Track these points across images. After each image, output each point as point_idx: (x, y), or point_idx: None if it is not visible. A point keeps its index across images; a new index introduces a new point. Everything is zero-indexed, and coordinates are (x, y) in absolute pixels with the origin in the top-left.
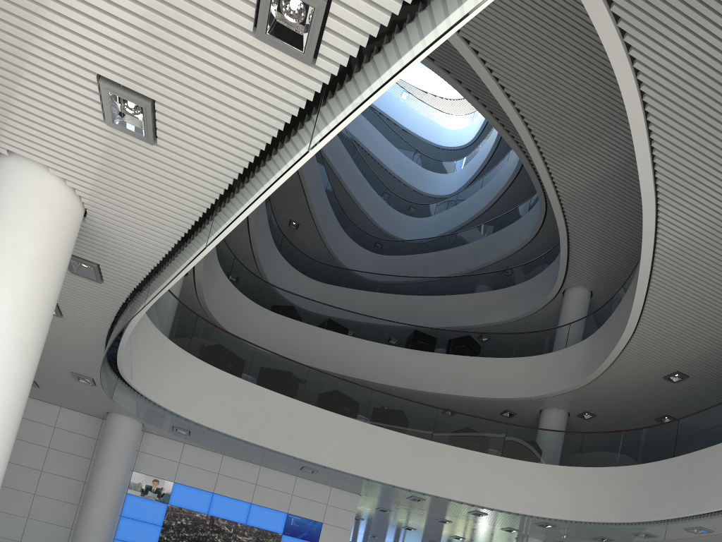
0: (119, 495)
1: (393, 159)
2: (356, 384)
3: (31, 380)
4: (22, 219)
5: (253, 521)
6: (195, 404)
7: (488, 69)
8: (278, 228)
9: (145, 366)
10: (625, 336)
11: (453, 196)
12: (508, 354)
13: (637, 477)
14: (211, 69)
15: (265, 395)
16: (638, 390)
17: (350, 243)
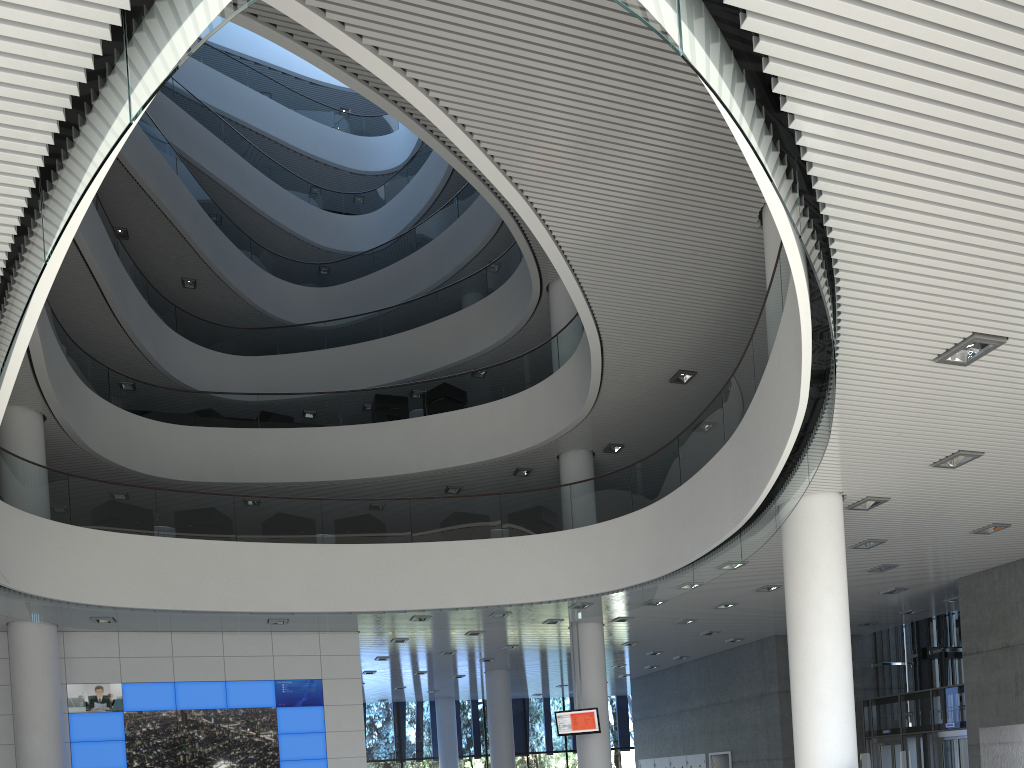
0: (57, 718)
1: (306, 136)
2: (298, 498)
3: None
4: None
5: (235, 702)
6: (103, 584)
7: (315, 50)
8: (164, 300)
9: (21, 560)
10: (594, 349)
11: (402, 170)
12: (497, 395)
13: (654, 520)
14: None
15: (188, 547)
16: (652, 403)
17: (277, 284)
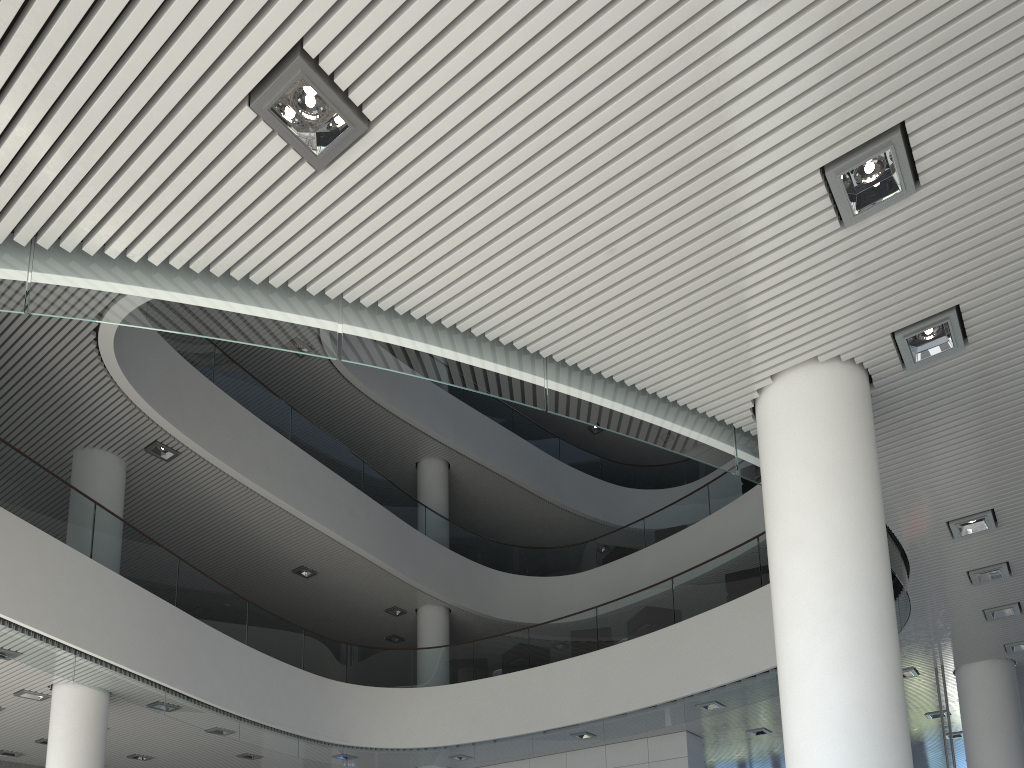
0: None
1: None
2: (578, 613)
3: None
4: (55, 717)
5: None
6: (430, 729)
7: None
8: (622, 465)
9: (364, 723)
10: None
11: None
12: None
13: None
14: None
15: (491, 684)
16: None
17: None
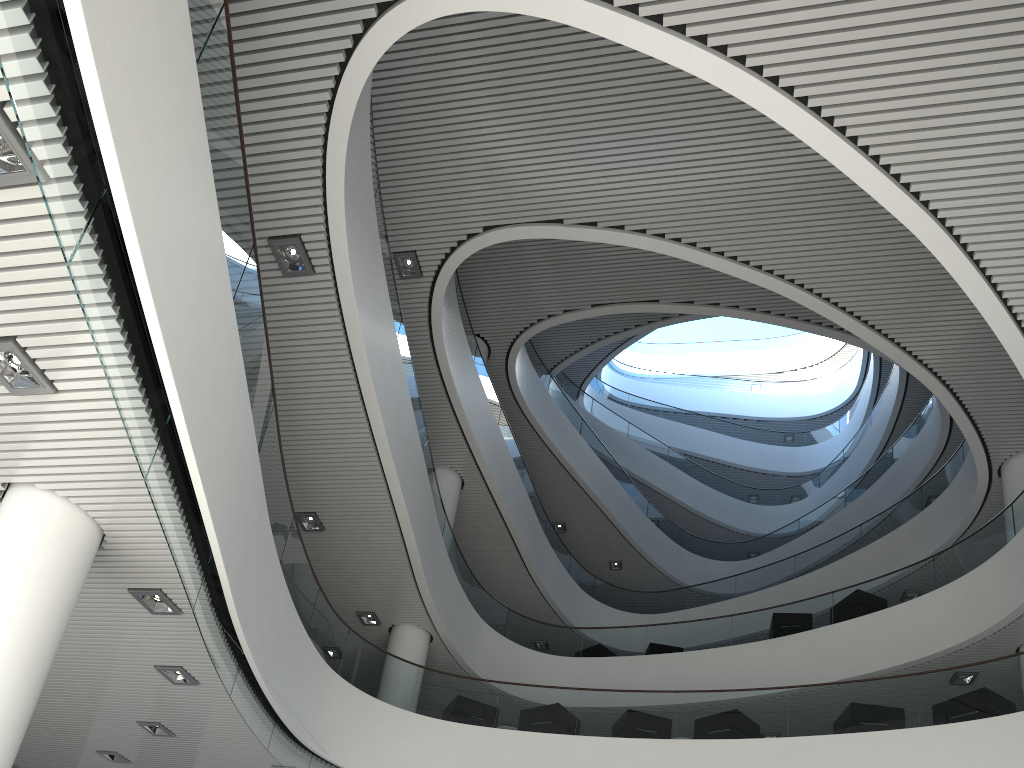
0: None
1: (747, 454)
2: (651, 691)
3: (18, 700)
4: (6, 538)
5: None
6: None
7: (704, 250)
8: (585, 571)
9: (347, 735)
10: None
11: (837, 456)
12: (926, 590)
13: None
14: (5, 260)
15: (520, 739)
16: None
17: (699, 561)
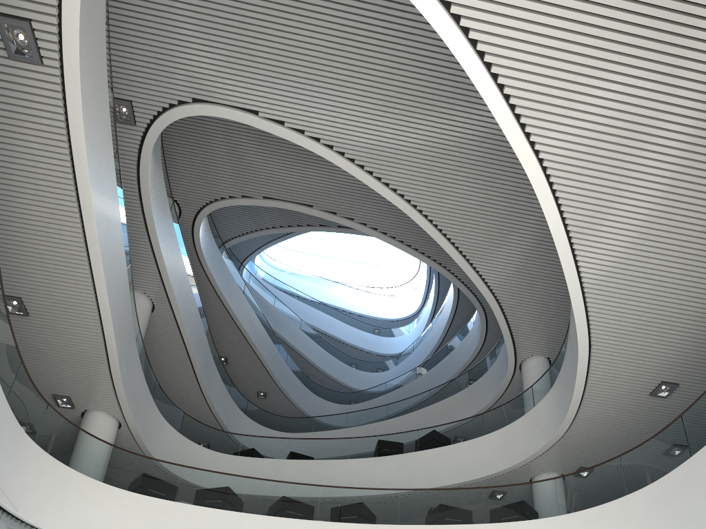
0: None
1: (351, 335)
2: (302, 484)
3: None
4: None
5: None
6: None
7: (359, 167)
8: (241, 395)
9: (39, 497)
10: (582, 355)
11: (409, 346)
12: (477, 435)
13: (657, 497)
14: None
15: (197, 512)
16: (628, 421)
17: (319, 401)
